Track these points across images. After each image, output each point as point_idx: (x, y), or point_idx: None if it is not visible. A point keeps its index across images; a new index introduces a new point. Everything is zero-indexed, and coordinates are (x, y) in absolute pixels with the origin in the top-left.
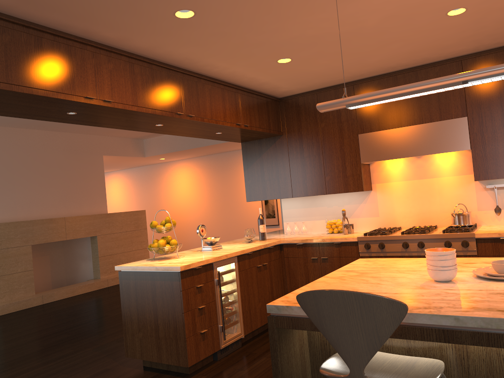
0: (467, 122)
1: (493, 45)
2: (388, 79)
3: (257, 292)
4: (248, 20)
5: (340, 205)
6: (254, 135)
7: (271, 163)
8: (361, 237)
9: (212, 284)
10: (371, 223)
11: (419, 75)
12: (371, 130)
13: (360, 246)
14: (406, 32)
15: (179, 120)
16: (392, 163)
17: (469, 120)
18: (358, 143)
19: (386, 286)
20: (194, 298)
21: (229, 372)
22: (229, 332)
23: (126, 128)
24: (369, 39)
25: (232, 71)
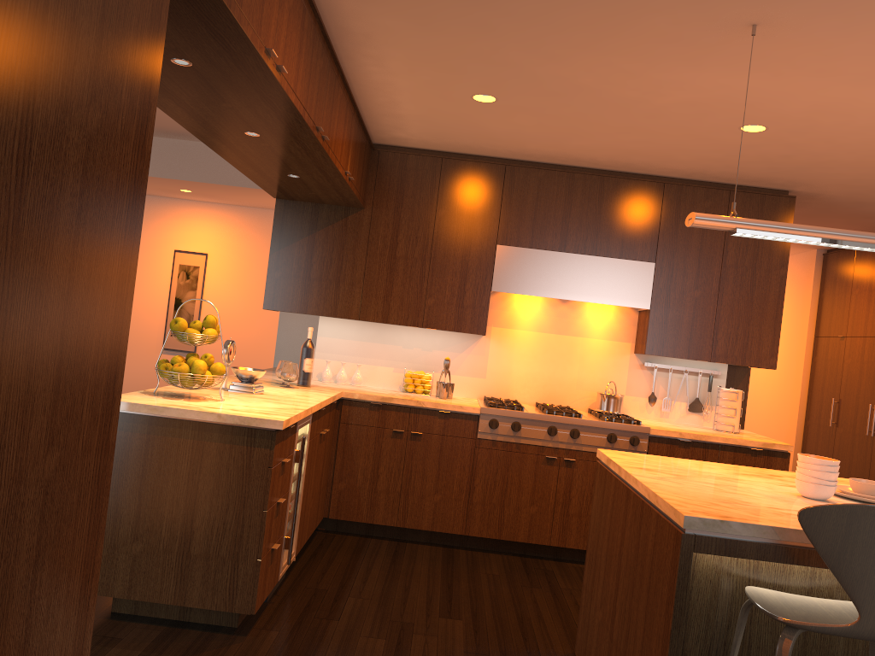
0: (653, 270)
1: (711, 177)
2: (560, 175)
3: (313, 480)
4: (555, 29)
5: (426, 349)
6: (330, 195)
7: (331, 252)
8: (487, 409)
9: (292, 460)
10: (471, 387)
11: (606, 184)
12: (519, 243)
13: (481, 422)
14: (672, 127)
15: (303, 140)
16: (523, 300)
17: (657, 269)
18: (493, 259)
19: (769, 500)
20: (277, 483)
21: (315, 624)
22: (287, 551)
23: (181, 118)
24: (625, 117)
25: (390, 80)
